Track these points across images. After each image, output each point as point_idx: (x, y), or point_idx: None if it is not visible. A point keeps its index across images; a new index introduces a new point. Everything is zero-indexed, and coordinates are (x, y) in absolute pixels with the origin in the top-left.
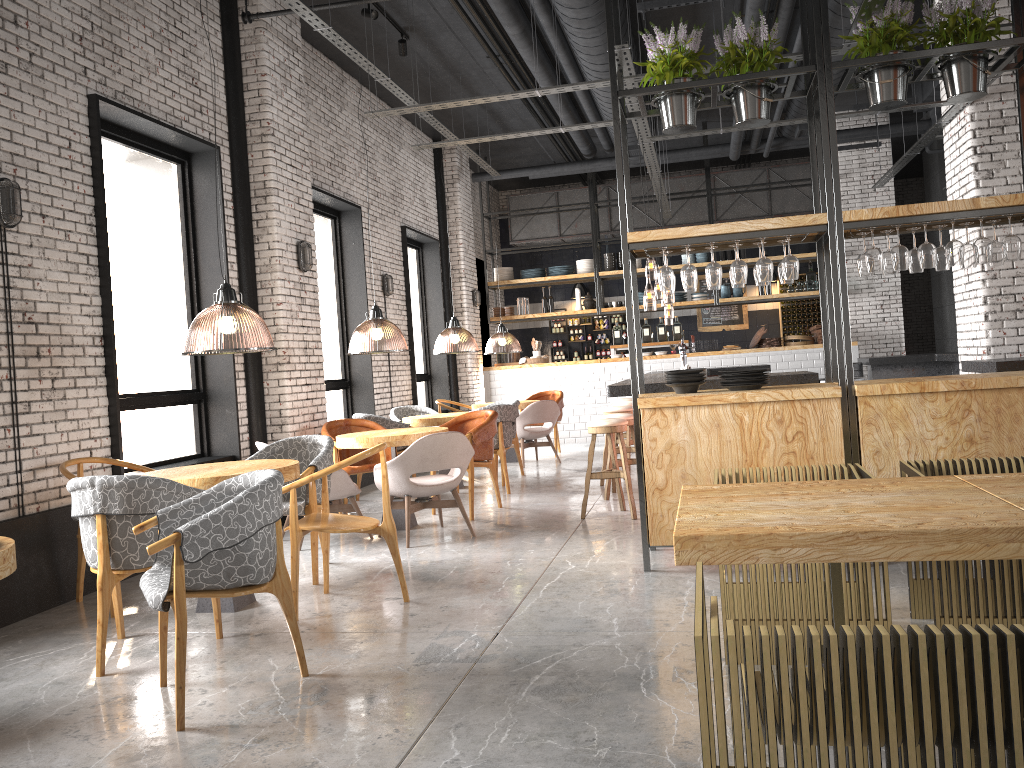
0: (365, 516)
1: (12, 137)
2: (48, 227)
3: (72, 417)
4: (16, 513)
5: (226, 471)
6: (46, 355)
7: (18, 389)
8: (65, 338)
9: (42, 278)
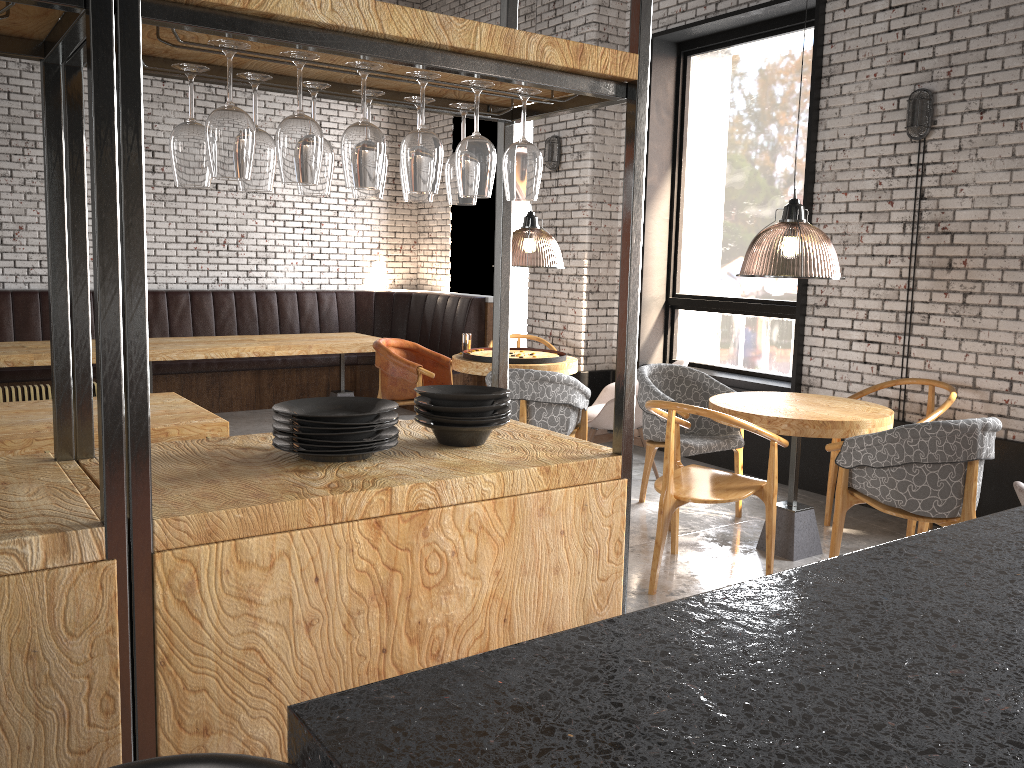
0: (727, 498)
1: (952, 37)
2: (989, 122)
3: (985, 339)
4: (895, 416)
5: (754, 402)
6: (960, 267)
7: (916, 300)
8: (992, 248)
9: (969, 183)
